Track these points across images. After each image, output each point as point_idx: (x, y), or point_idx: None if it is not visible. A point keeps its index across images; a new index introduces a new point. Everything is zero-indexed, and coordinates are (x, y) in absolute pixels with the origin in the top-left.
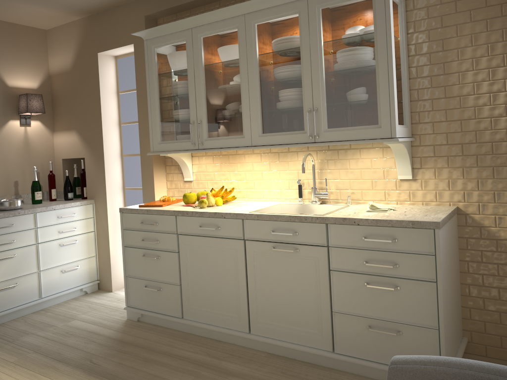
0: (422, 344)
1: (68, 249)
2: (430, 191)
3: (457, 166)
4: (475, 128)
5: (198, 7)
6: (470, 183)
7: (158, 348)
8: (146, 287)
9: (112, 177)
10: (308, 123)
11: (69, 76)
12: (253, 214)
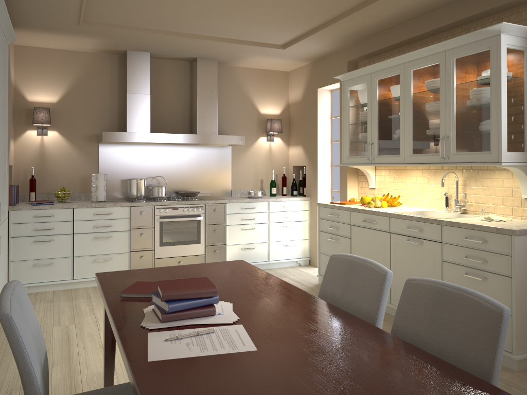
0: None
1: (289, 230)
2: None
3: None
4: None
5: (385, 52)
6: None
7: None
8: None
9: (322, 181)
10: (440, 147)
11: (300, 105)
12: (396, 214)
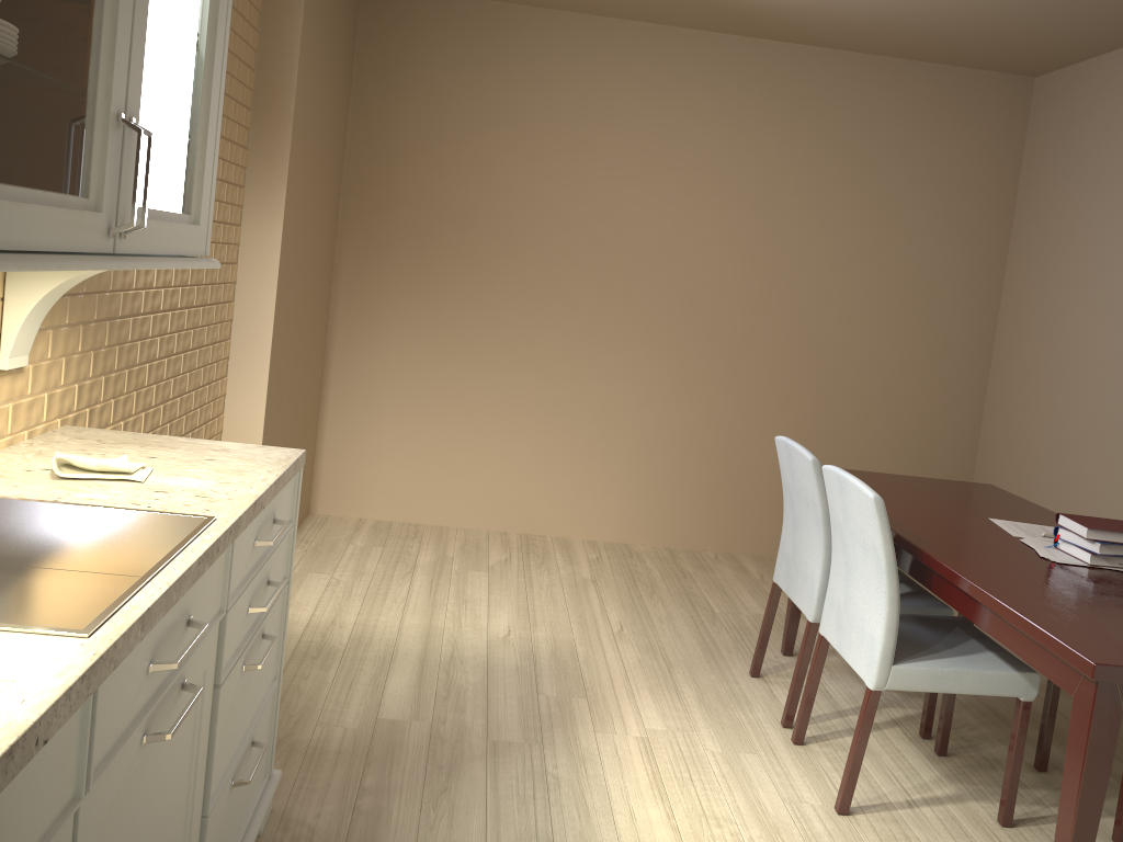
0: (263, 735)
1: None
2: (38, 395)
3: (74, 323)
4: None
5: None
6: (84, 363)
7: None
8: None
9: None
10: (139, 177)
11: None
12: (134, 628)
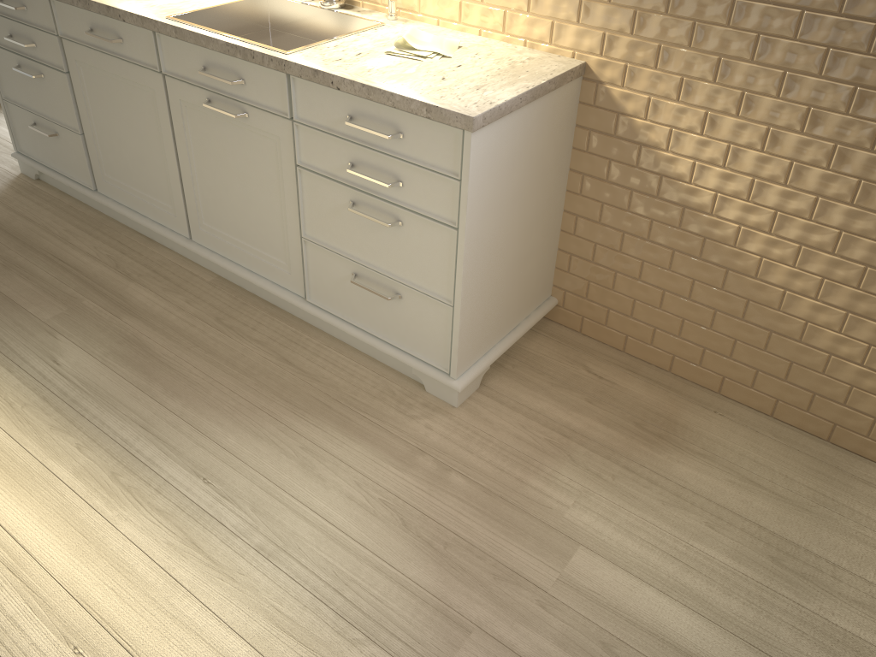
0: (429, 322)
1: None
2: (544, 19)
3: None
4: None
5: None
6: (619, 17)
7: (40, 242)
8: (37, 125)
9: None
10: None
11: None
12: (169, 26)
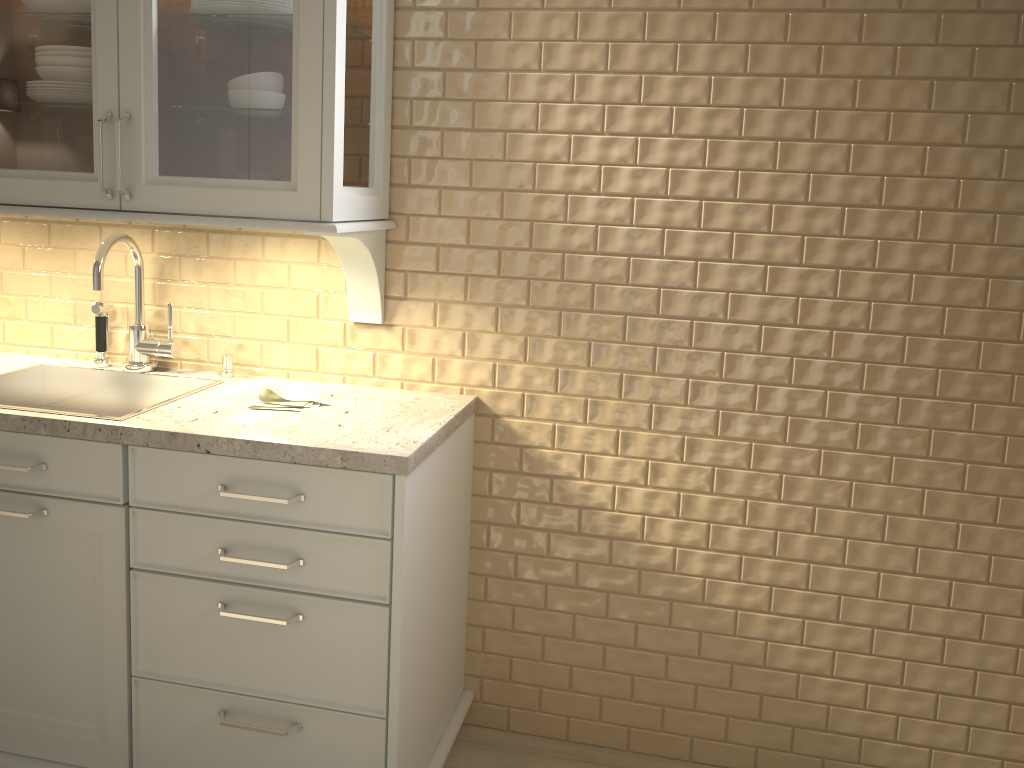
0: (347, 753)
1: None
2: (423, 356)
3: (486, 303)
4: (530, 215)
5: None
6: (510, 345)
7: None
8: None
9: None
10: (102, 154)
11: None
12: None
